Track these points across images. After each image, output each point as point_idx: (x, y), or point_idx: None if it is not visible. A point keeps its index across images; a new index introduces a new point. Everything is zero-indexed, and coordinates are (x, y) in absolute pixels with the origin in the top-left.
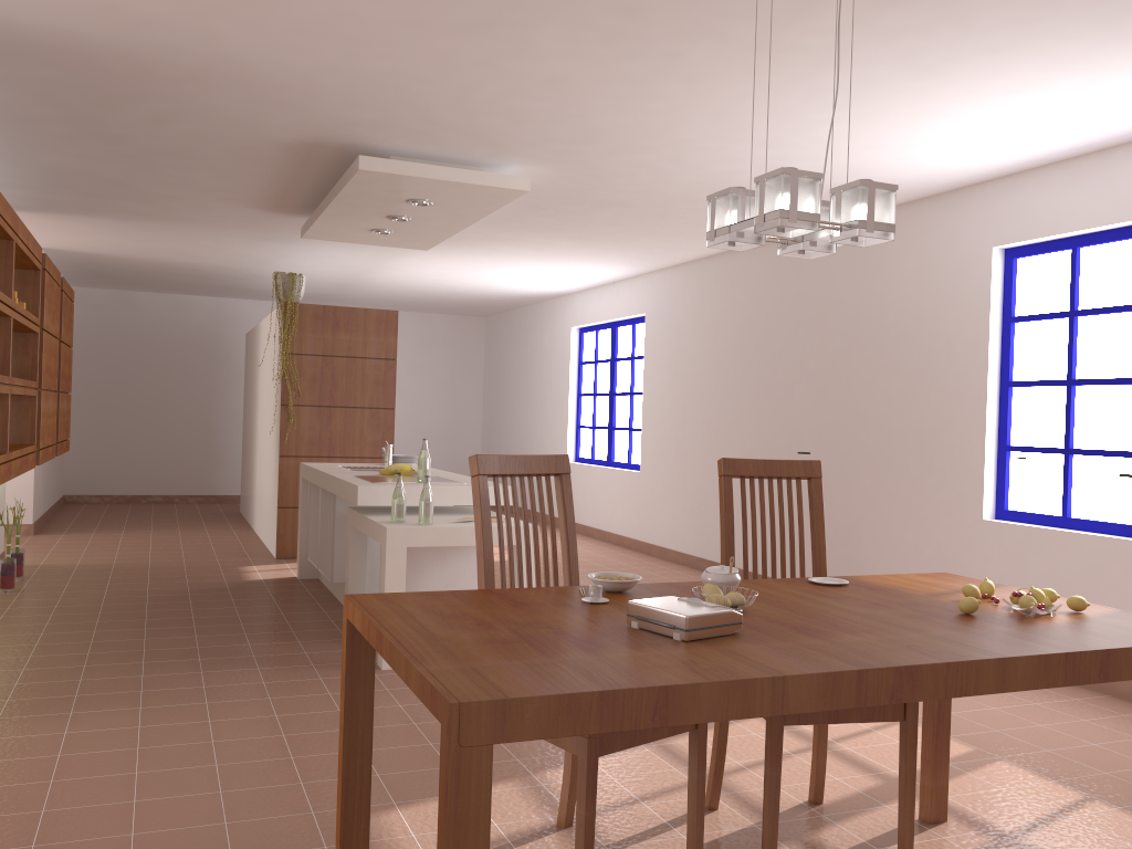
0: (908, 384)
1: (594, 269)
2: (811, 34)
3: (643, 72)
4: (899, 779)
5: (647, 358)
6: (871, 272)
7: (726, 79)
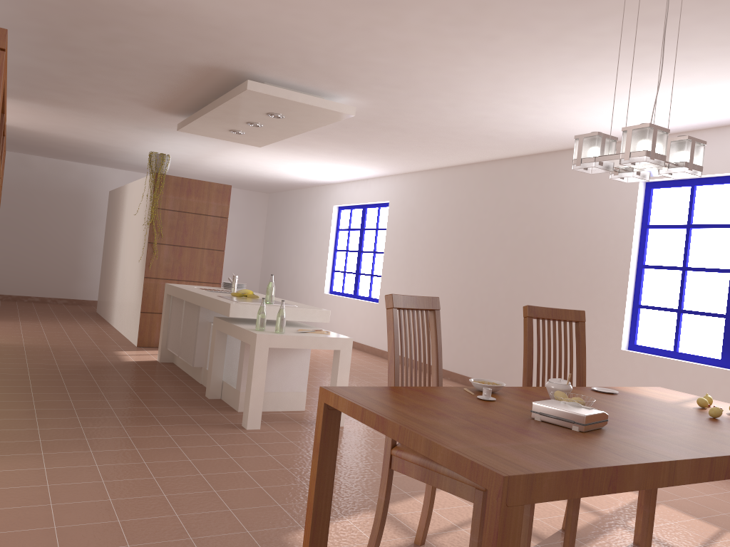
0: (575, 261)
1: (359, 169)
2: (587, 36)
3: (466, 47)
4: (642, 519)
5: (388, 230)
6: (554, 188)
7: (517, 57)
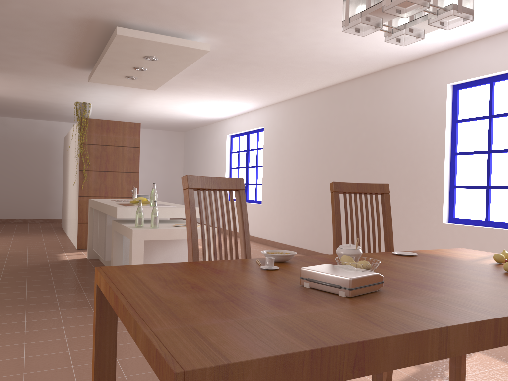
0: (401, 155)
1: (239, 104)
2: None
3: None
4: (450, 375)
5: (265, 148)
6: (381, 100)
7: None
